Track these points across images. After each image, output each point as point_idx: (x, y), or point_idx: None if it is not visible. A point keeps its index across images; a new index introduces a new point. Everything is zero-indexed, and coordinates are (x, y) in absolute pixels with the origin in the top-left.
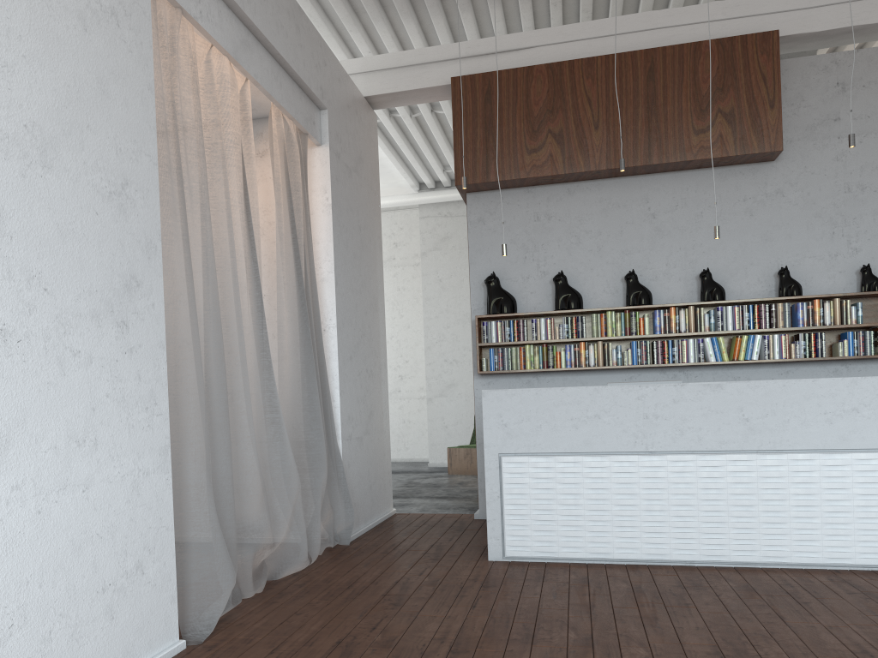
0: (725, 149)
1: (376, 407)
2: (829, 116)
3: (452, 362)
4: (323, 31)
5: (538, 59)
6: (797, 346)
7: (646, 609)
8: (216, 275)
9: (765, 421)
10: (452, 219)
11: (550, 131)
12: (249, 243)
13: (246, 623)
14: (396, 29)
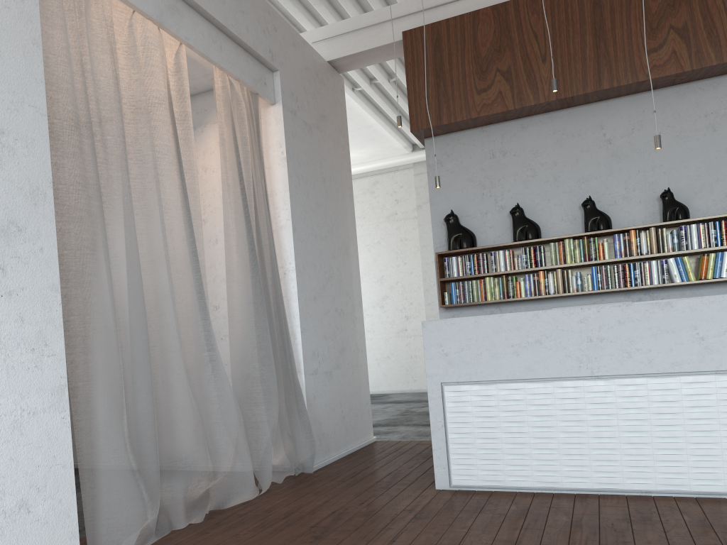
0: (680, 65)
1: (349, 343)
2: None
3: None
4: (290, 7)
5: (485, 4)
6: None
7: None
8: (134, 222)
9: (723, 339)
10: None
11: (498, 70)
12: (183, 193)
13: None
14: None
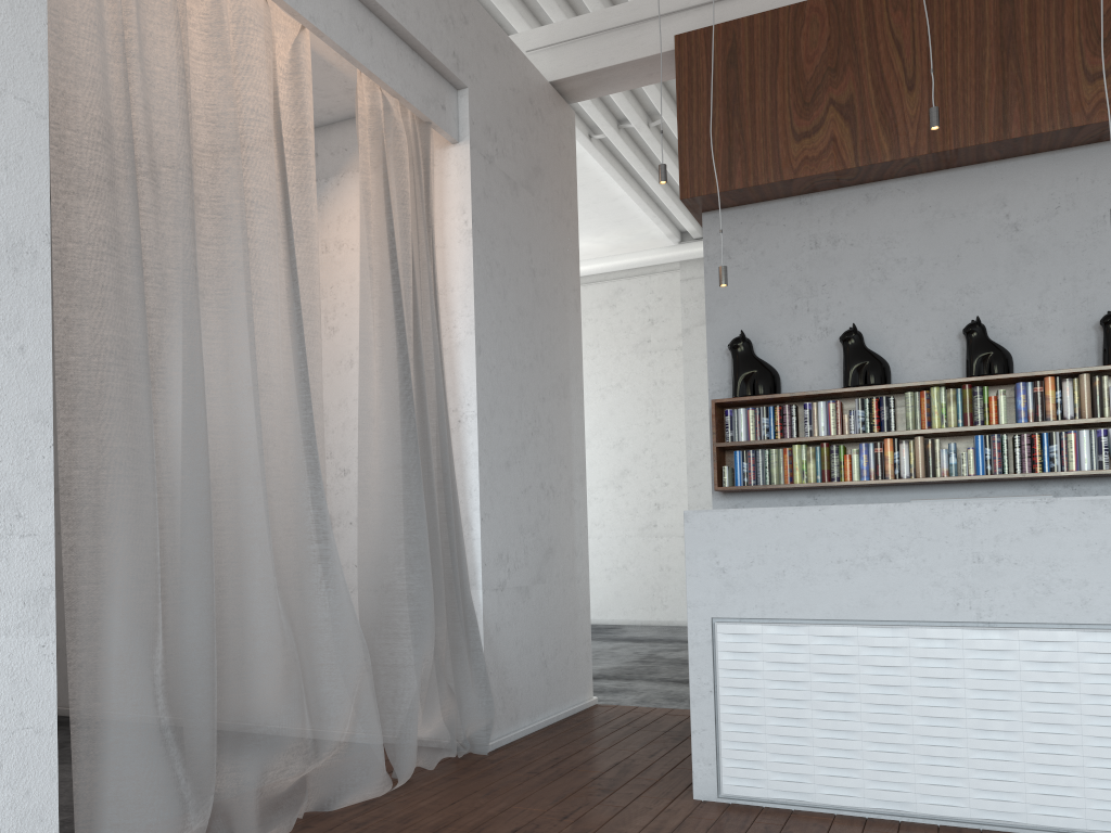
0: None
1: (561, 542)
2: None
3: None
4: None
5: None
6: None
7: None
8: (199, 315)
9: None
10: None
11: (832, 101)
12: (291, 274)
13: None
14: None
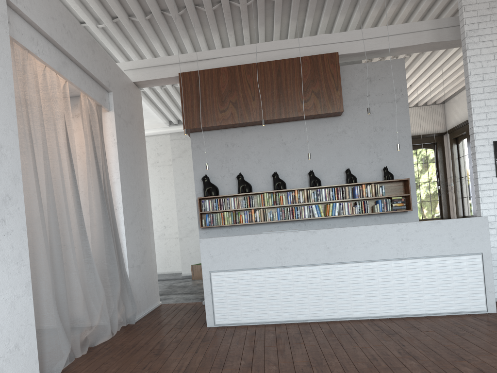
0: (316, 110)
1: (148, 248)
2: (364, 94)
3: (192, 218)
4: (109, 46)
5: (223, 63)
6: (356, 208)
7: (280, 346)
8: (53, 188)
9: (336, 248)
10: (188, 140)
11: (230, 101)
12: (71, 168)
13: (77, 371)
14: (149, 45)
